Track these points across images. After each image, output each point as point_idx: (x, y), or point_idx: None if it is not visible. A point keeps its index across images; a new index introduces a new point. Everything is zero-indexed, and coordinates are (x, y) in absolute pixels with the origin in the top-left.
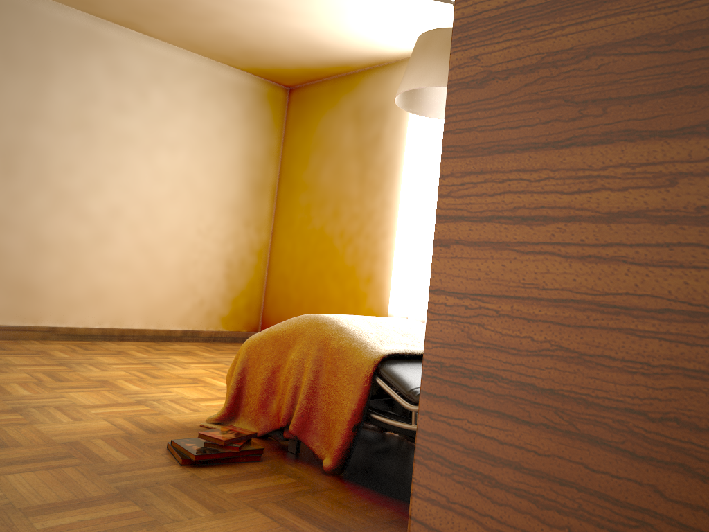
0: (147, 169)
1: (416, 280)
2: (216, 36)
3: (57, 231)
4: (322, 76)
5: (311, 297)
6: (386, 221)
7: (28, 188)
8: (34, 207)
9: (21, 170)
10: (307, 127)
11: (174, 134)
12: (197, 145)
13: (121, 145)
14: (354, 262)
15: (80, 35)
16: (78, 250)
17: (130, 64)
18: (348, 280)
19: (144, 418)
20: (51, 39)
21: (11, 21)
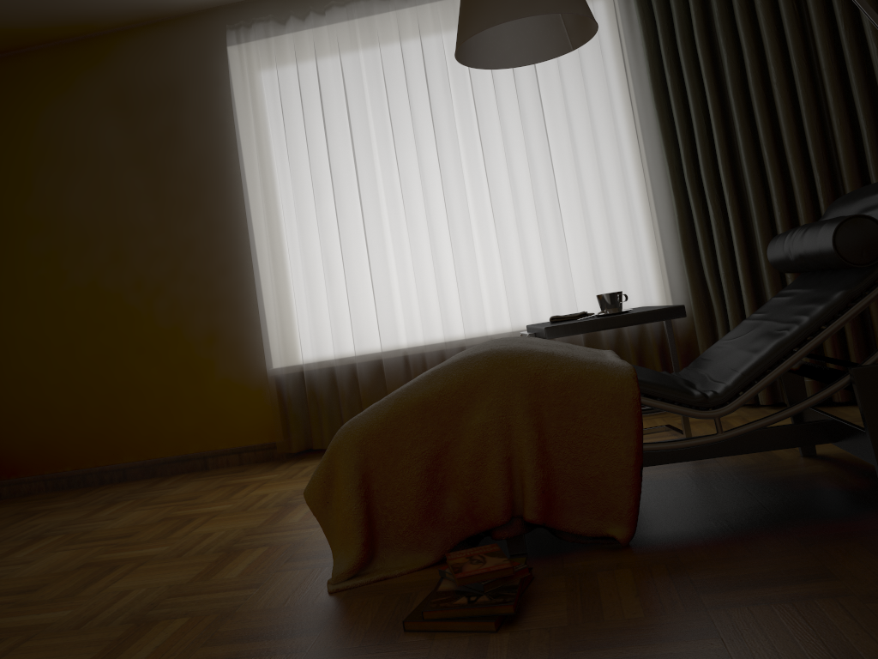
0: None
1: (306, 318)
2: None
3: None
4: (29, 43)
5: (102, 394)
6: (222, 249)
7: None
8: None
9: None
10: (13, 128)
11: None
12: None
13: None
14: (175, 320)
15: None
16: None
17: None
18: (172, 349)
19: (233, 629)
20: None
21: None
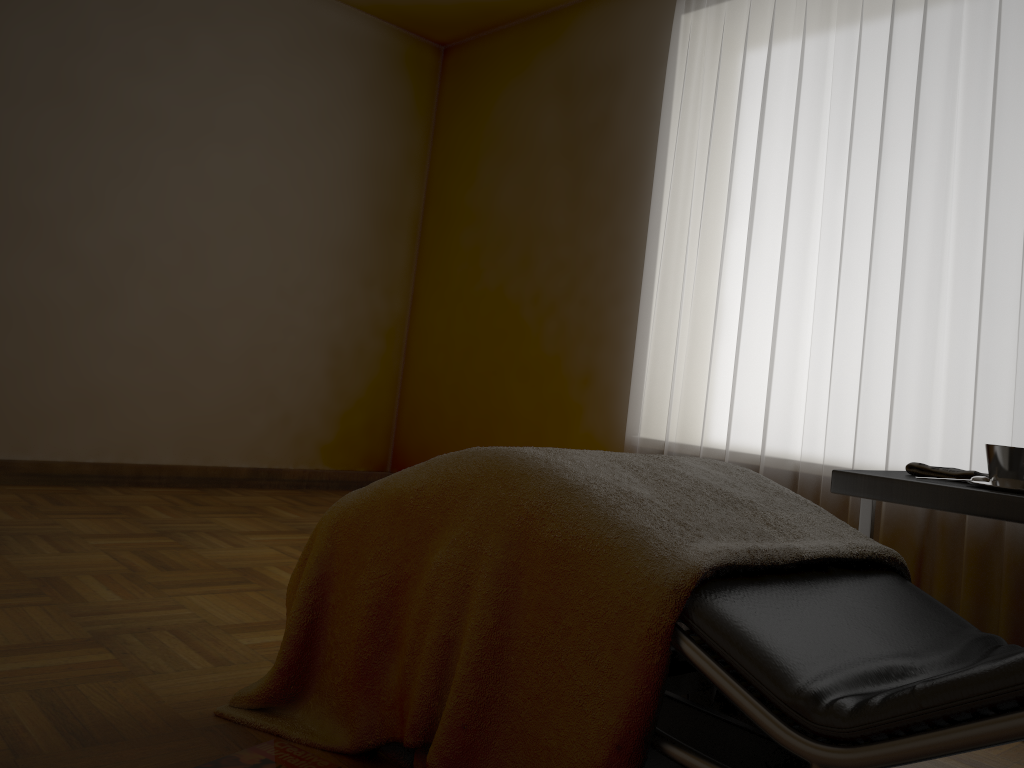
0: (187, 177)
1: (681, 380)
2: None
3: (13, 285)
4: (502, 19)
5: (481, 412)
6: (620, 272)
7: None
8: None
9: None
10: (475, 111)
11: (236, 117)
12: (279, 139)
13: (137, 131)
14: (558, 348)
15: None
16: (55, 320)
17: None
18: (548, 381)
19: (83, 692)
20: None
21: None
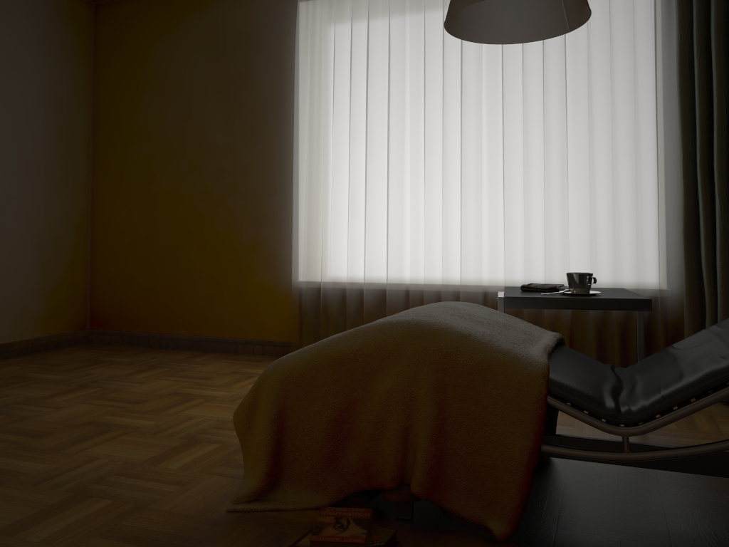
0: None
1: (328, 243)
2: None
3: None
4: None
5: (169, 276)
6: (272, 174)
7: None
8: None
9: None
10: (133, 56)
11: None
12: None
13: None
14: (229, 227)
15: None
16: None
17: None
18: (224, 250)
19: (132, 525)
20: None
21: None
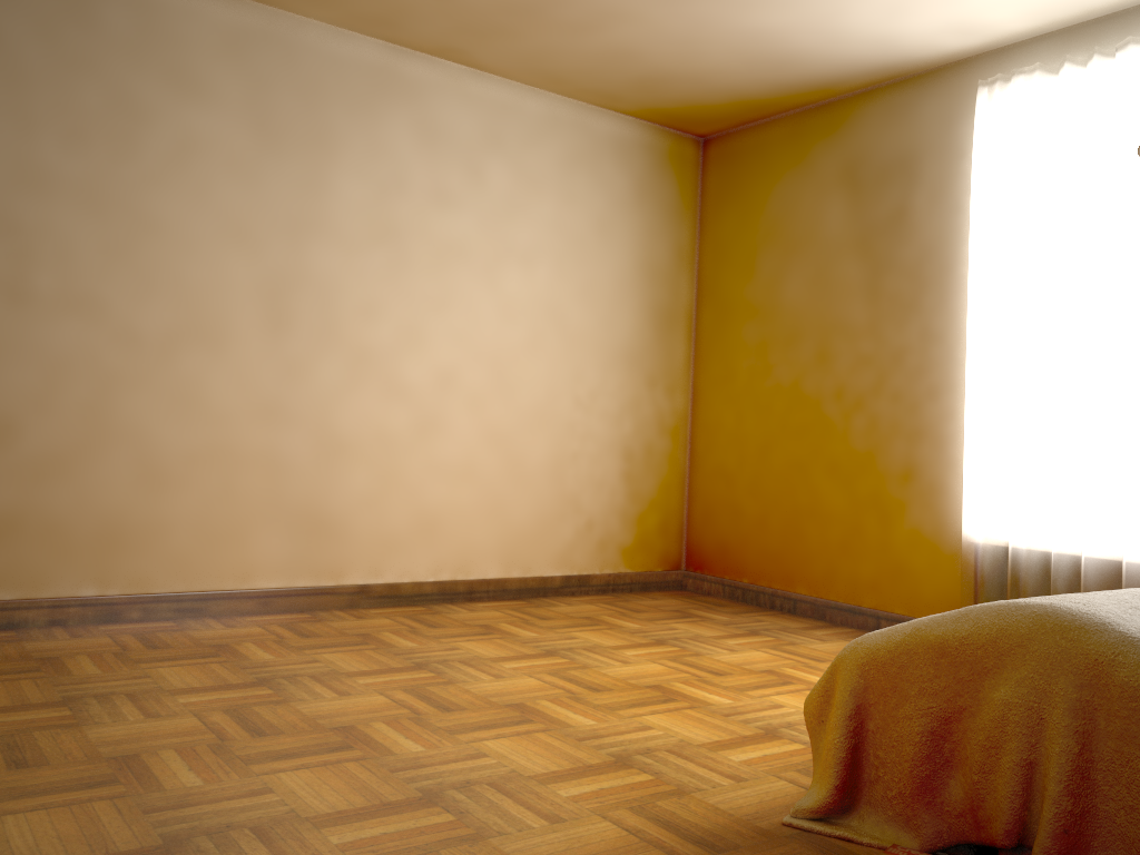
0: (490, 300)
1: (1021, 477)
2: (598, 58)
3: (358, 420)
4: (771, 112)
5: (785, 509)
6: (935, 367)
7: (311, 349)
8: (321, 381)
9: (298, 319)
10: (747, 204)
11: (527, 236)
12: (565, 252)
13: (447, 262)
14: (870, 444)
15: (372, 79)
16: (393, 449)
17: (452, 122)
18: (862, 477)
19: (666, 808)
20: (328, 91)
21: (266, 65)
